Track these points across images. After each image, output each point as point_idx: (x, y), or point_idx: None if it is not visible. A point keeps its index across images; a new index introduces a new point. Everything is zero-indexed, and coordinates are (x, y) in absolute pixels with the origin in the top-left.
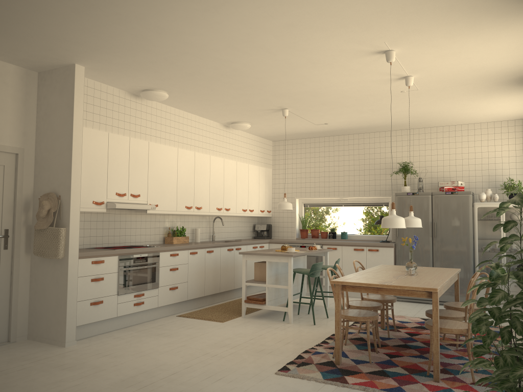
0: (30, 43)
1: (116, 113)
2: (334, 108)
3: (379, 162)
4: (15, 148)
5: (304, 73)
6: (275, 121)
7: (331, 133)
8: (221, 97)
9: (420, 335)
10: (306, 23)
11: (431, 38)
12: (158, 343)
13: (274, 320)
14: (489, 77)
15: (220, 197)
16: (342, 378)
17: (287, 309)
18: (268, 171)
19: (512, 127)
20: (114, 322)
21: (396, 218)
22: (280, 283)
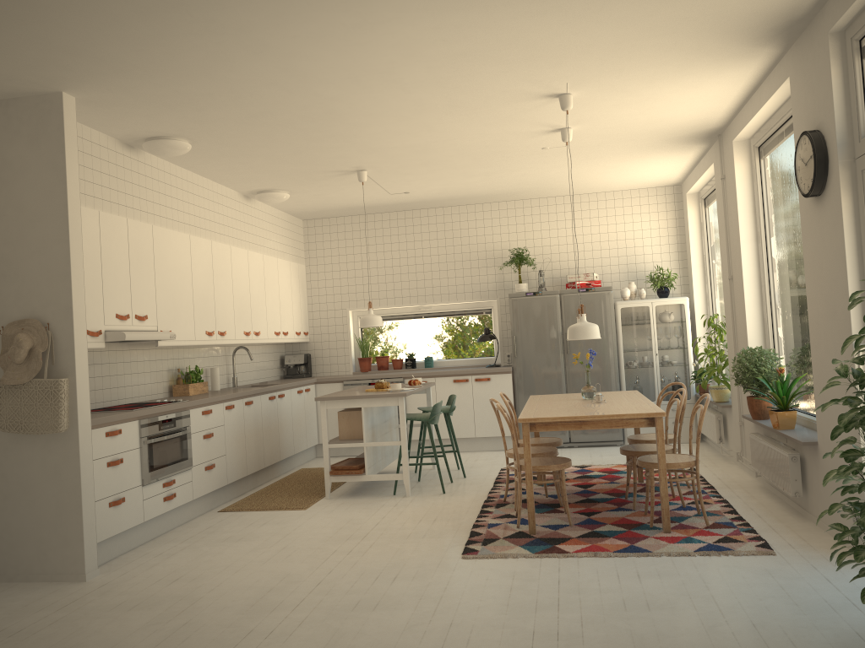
0: (7, 54)
1: (105, 176)
2: (435, 170)
3: (476, 249)
4: None
5: (430, 119)
6: (332, 188)
7: (402, 207)
8: (275, 151)
9: (594, 485)
10: (483, 53)
11: (625, 81)
12: (239, 551)
13: (379, 495)
14: (661, 132)
15: (247, 313)
16: (555, 548)
17: (402, 475)
18: (301, 268)
19: (653, 198)
20: (138, 533)
21: (590, 325)
22: (377, 440)
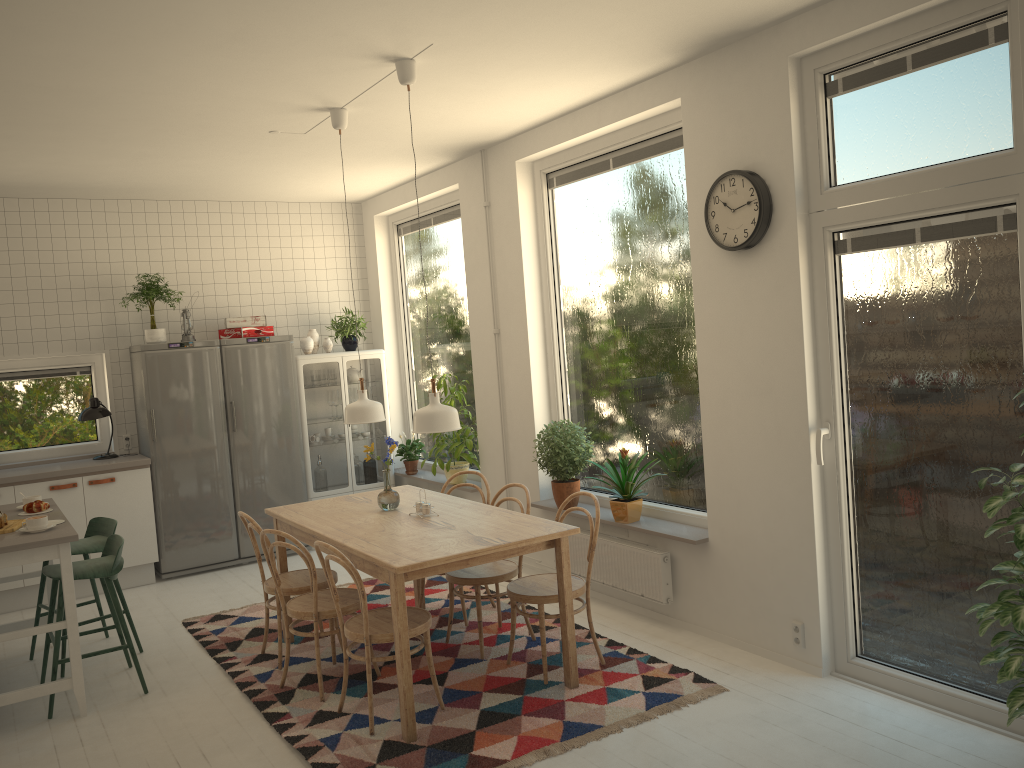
0: None
1: None
2: (66, 138)
3: (67, 271)
4: None
5: (170, 52)
6: None
7: None
8: None
9: None
10: None
11: (496, 60)
12: None
13: (18, 727)
14: (434, 135)
15: None
16: (477, 758)
17: (71, 681)
18: None
19: (328, 216)
20: None
21: (453, 410)
22: None
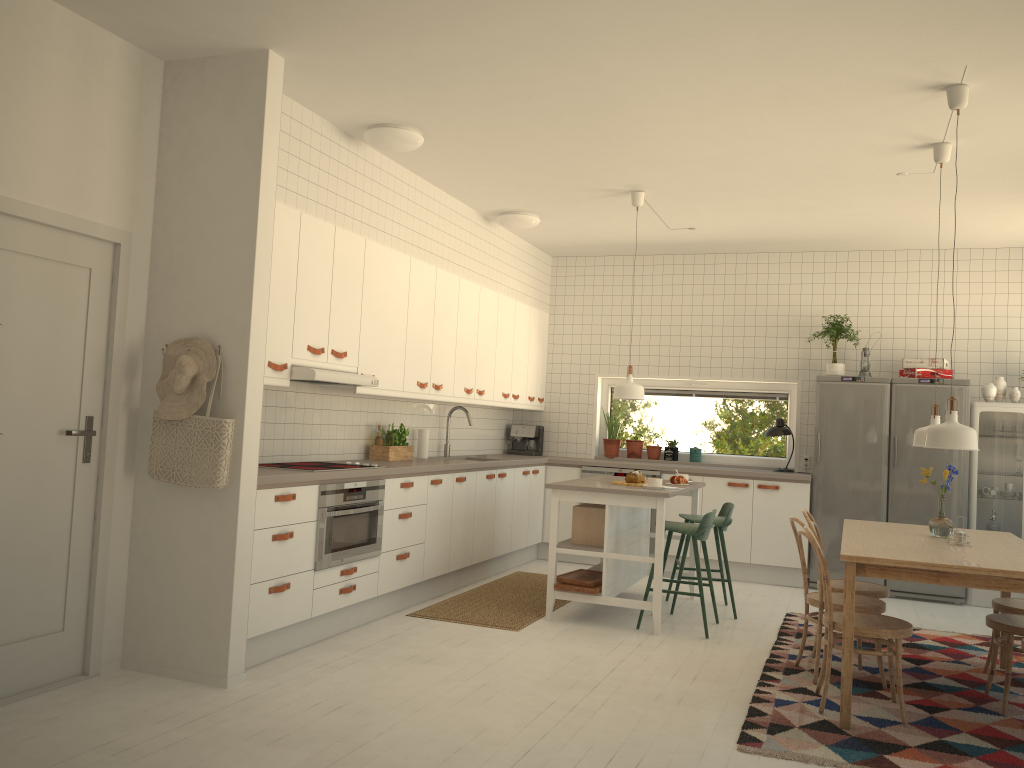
0: None
1: (314, 169)
2: (736, 197)
3: (775, 312)
4: (116, 230)
5: (746, 117)
6: (595, 215)
7: (682, 250)
8: (529, 155)
9: (931, 662)
10: (850, 7)
11: None
12: (424, 678)
13: (616, 627)
14: None
15: (471, 366)
16: (884, 760)
17: (651, 604)
18: (544, 317)
19: None
20: (303, 631)
21: (965, 429)
22: (620, 550)
